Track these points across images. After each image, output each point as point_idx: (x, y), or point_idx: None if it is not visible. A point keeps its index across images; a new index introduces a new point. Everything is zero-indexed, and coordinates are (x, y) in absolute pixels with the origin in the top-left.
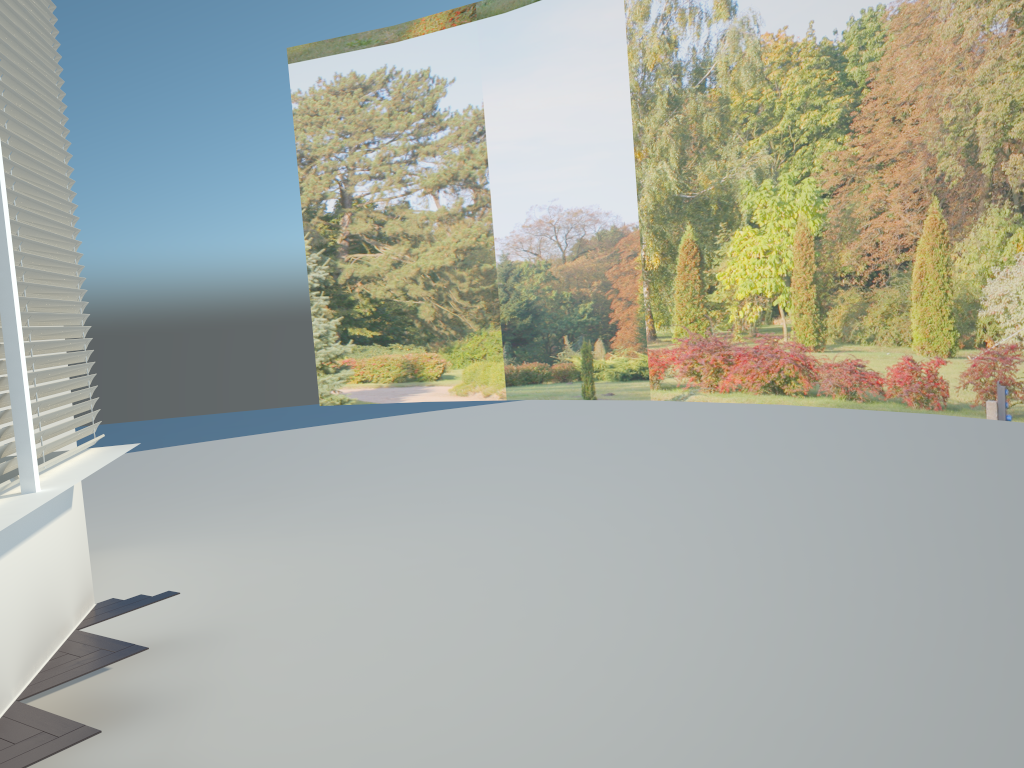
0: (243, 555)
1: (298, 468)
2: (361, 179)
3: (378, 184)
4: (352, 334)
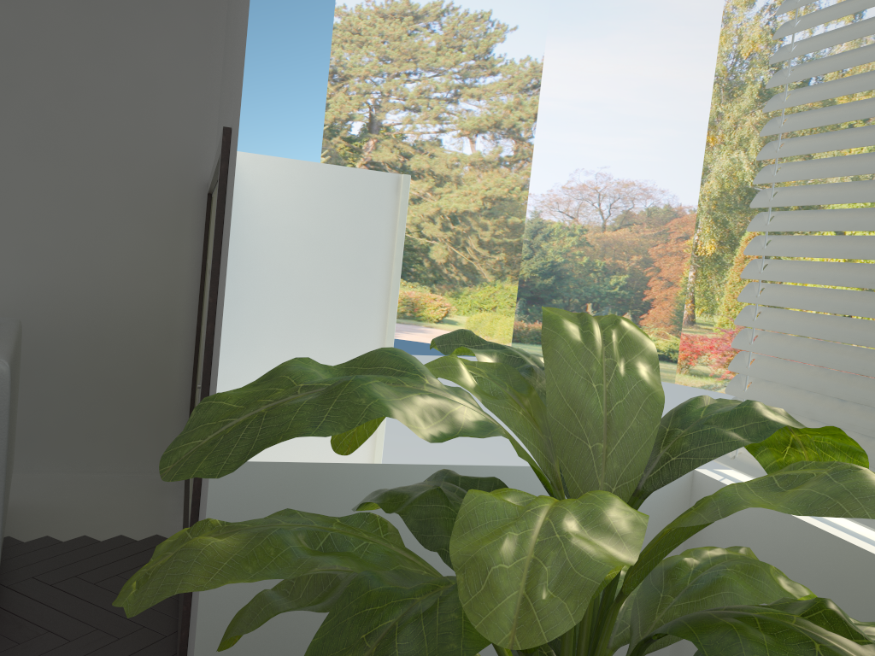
0: None
1: None
2: (394, 108)
3: (412, 116)
4: None
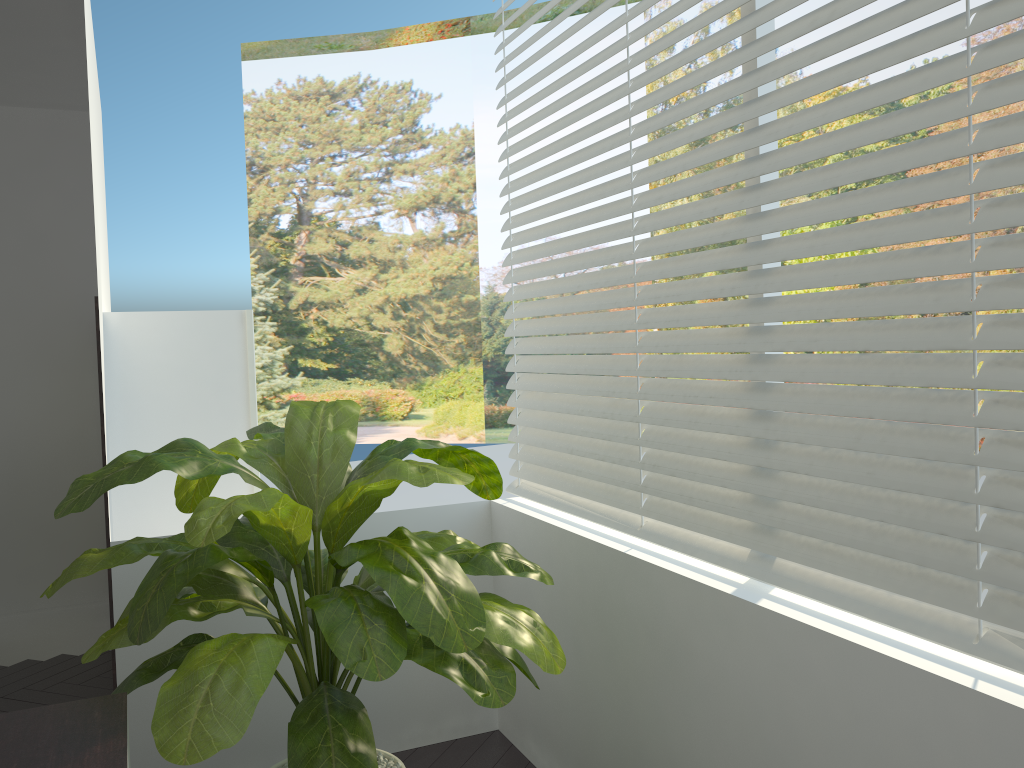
0: None
1: None
2: (323, 194)
3: (344, 201)
4: (303, 366)
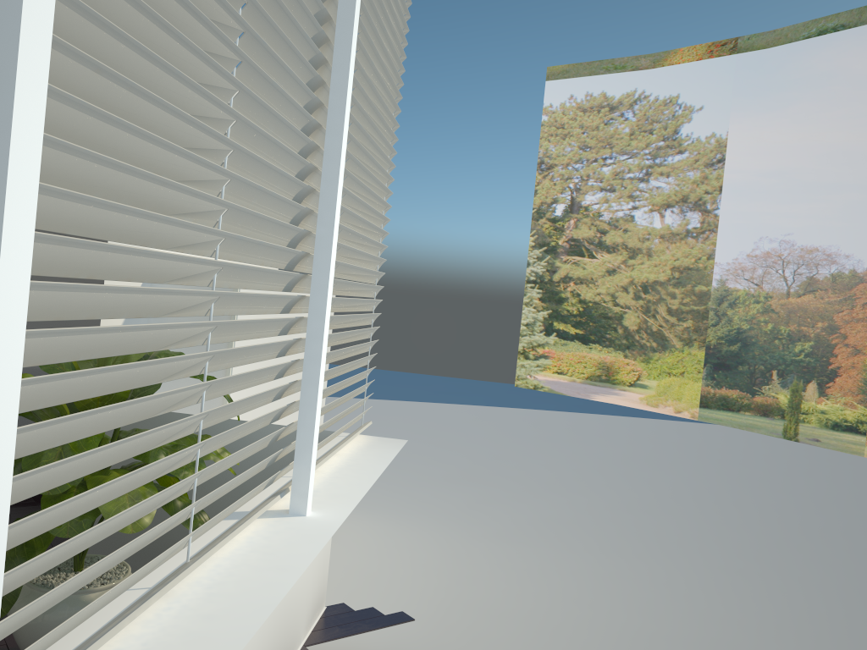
0: (462, 555)
1: (504, 453)
2: (592, 189)
3: (607, 196)
4: (556, 328)
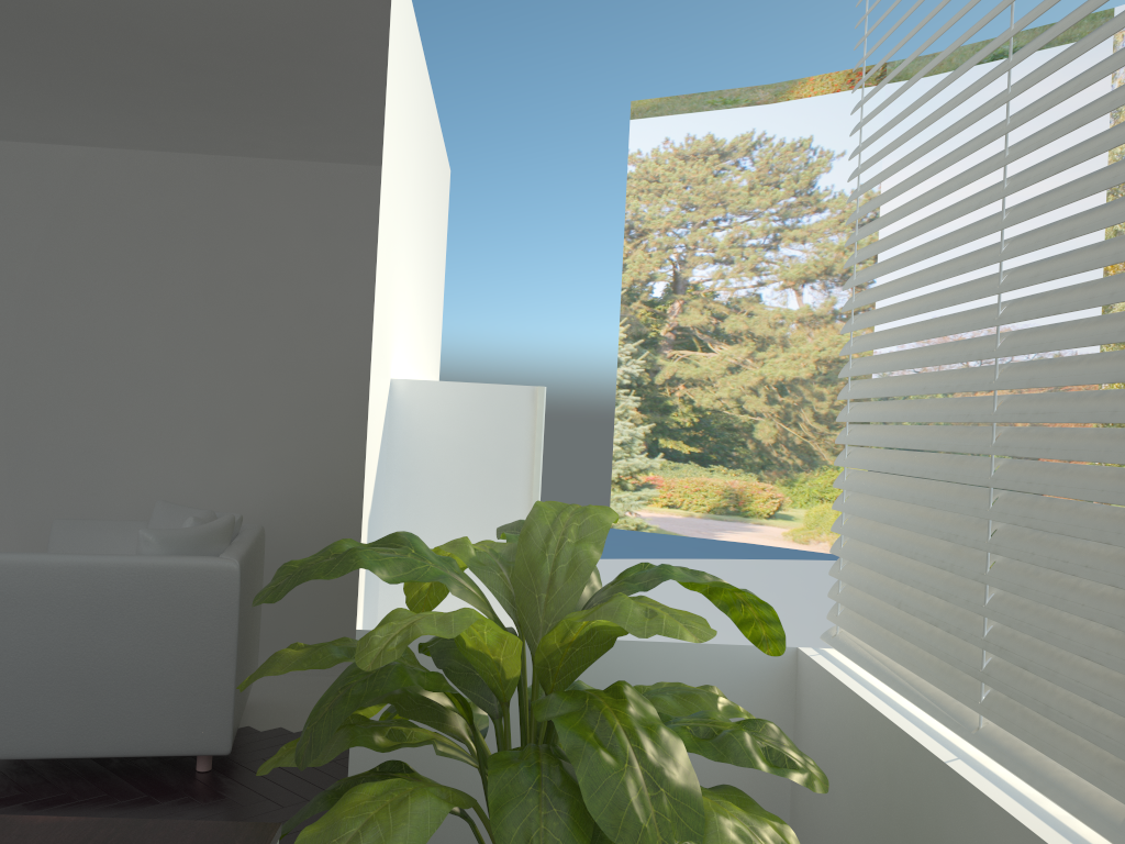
0: None
1: None
2: (702, 262)
3: (723, 270)
4: (663, 446)
